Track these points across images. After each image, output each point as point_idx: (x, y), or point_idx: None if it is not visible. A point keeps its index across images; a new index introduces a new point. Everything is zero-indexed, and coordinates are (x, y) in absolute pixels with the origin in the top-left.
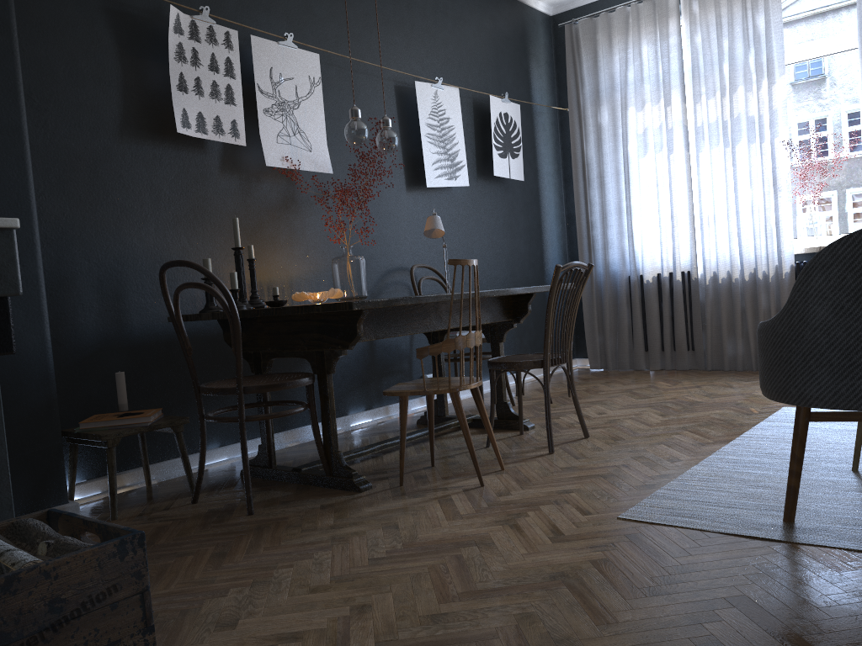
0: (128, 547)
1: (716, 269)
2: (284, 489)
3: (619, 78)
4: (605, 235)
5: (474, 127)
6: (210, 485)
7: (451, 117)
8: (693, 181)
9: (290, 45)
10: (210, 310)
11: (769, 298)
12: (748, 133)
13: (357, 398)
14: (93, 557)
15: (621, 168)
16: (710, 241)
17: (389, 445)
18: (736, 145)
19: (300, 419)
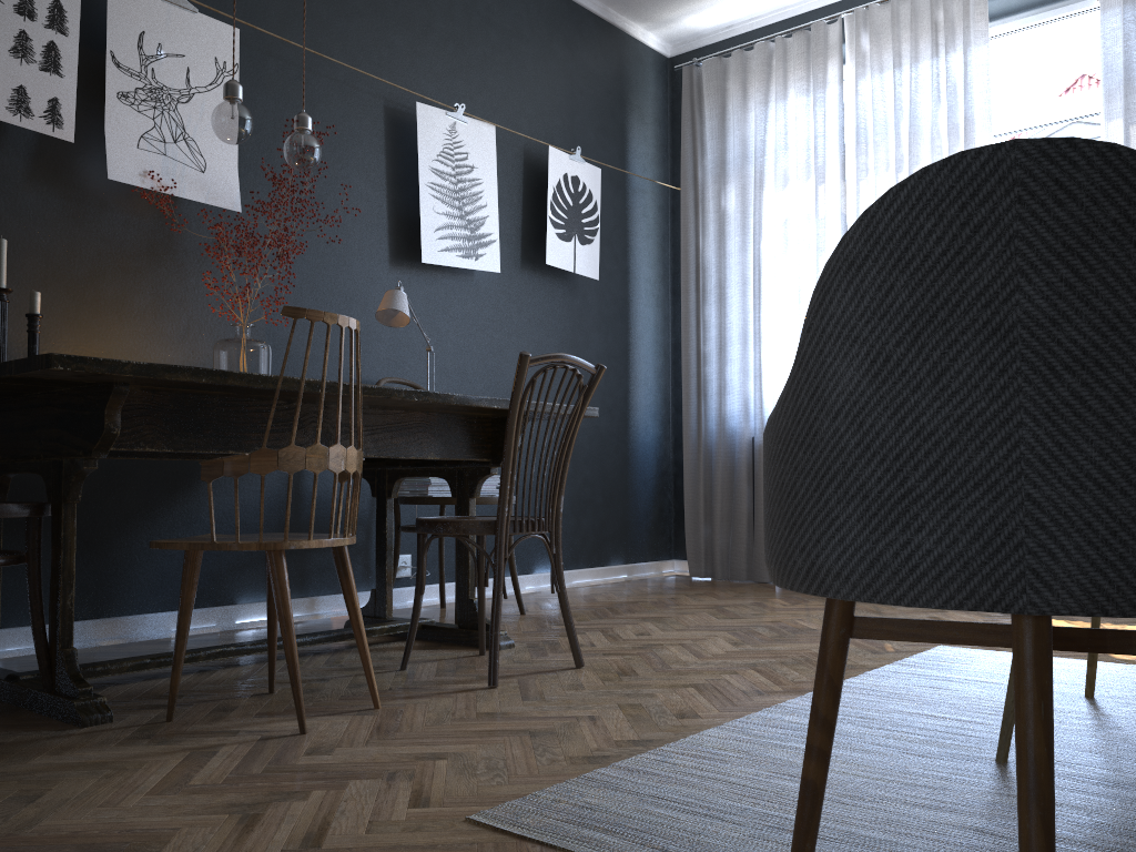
0: None
1: None
2: None
3: (754, 144)
4: (722, 374)
5: (523, 191)
6: None
7: (478, 166)
8: None
9: (185, 6)
10: None
11: None
12: None
13: (257, 578)
14: None
15: (751, 275)
16: None
17: (233, 652)
18: None
19: (135, 602)
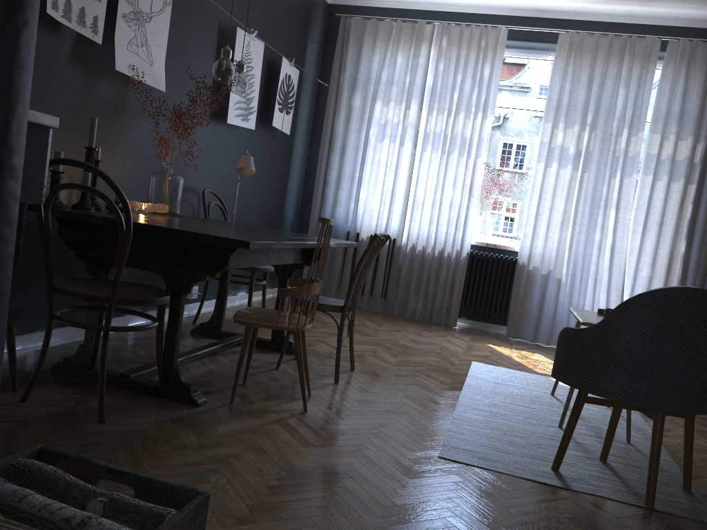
0: (199, 510)
1: (415, 242)
2: (114, 394)
3: (376, 75)
4: (337, 195)
5: (264, 79)
6: (24, 380)
7: (255, 67)
8: (413, 172)
9: None
10: (55, 205)
11: (449, 272)
12: (461, 149)
13: None
14: (180, 525)
15: (361, 146)
16: (415, 220)
17: (193, 357)
18: (450, 155)
19: None
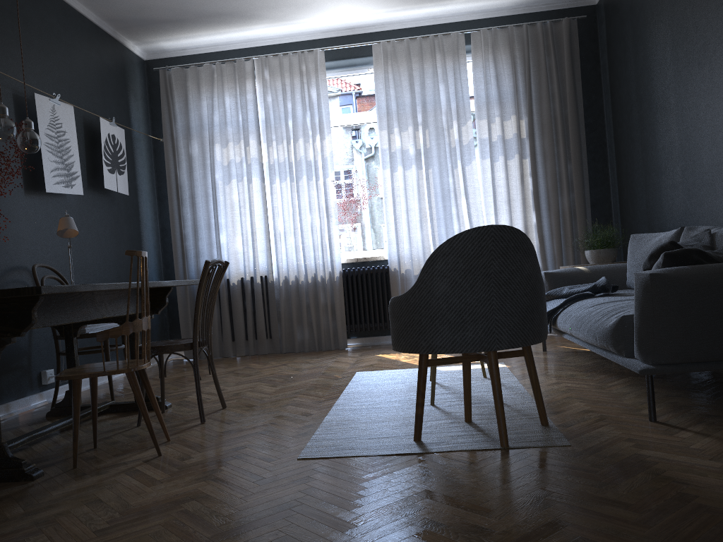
0: None
1: (287, 274)
2: None
3: (208, 120)
4: (197, 246)
5: (85, 143)
6: None
7: (67, 131)
8: (268, 205)
9: None
10: None
11: (326, 295)
12: (308, 173)
13: None
14: None
15: (210, 192)
16: (282, 252)
17: (38, 435)
18: (299, 181)
19: None
